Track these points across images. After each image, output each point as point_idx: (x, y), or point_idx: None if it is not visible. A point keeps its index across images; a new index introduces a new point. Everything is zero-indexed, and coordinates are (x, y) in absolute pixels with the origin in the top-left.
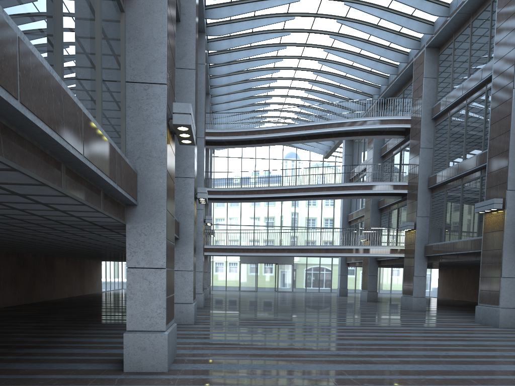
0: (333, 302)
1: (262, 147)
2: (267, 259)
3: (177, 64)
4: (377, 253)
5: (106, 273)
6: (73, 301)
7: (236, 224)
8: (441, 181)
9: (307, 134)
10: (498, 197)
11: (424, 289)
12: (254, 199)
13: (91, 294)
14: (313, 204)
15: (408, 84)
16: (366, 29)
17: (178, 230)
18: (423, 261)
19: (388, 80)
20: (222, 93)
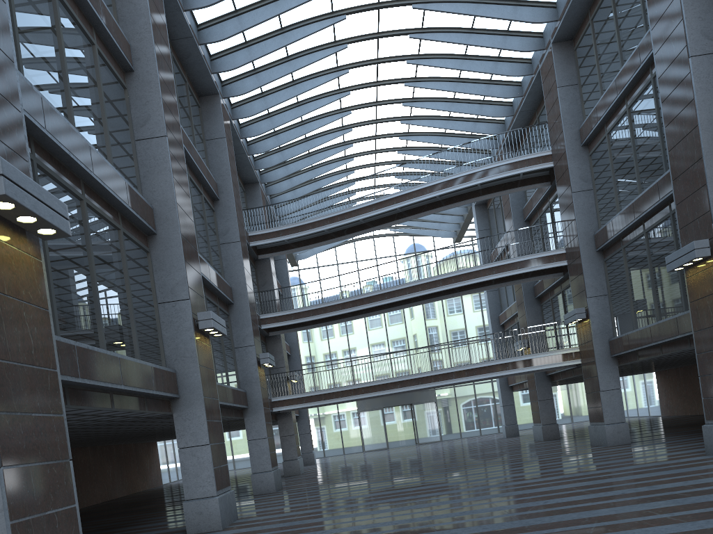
0: (489, 450)
1: (364, 244)
2: (396, 400)
3: (138, 134)
4: (537, 364)
5: (167, 457)
6: (98, 508)
7: (344, 358)
8: (614, 236)
9: (403, 209)
10: (701, 239)
11: (622, 409)
12: (343, 317)
13: (142, 492)
14: (450, 310)
15: (542, 106)
16: (457, 38)
17: (172, 385)
18: (610, 365)
19: (512, 108)
20: (278, 177)
